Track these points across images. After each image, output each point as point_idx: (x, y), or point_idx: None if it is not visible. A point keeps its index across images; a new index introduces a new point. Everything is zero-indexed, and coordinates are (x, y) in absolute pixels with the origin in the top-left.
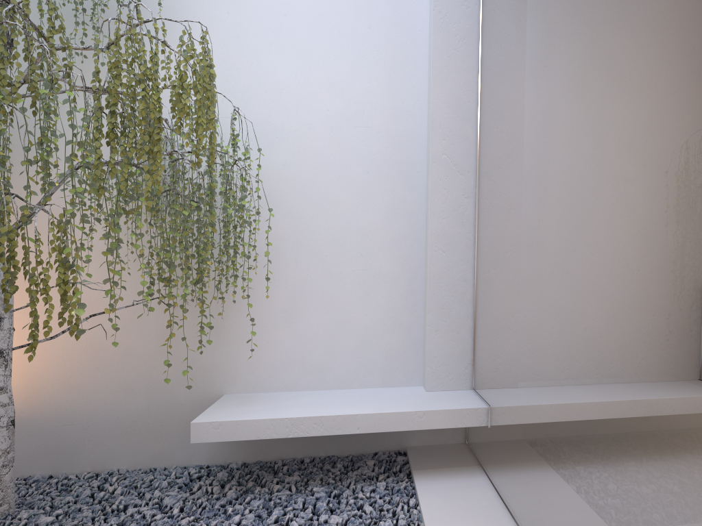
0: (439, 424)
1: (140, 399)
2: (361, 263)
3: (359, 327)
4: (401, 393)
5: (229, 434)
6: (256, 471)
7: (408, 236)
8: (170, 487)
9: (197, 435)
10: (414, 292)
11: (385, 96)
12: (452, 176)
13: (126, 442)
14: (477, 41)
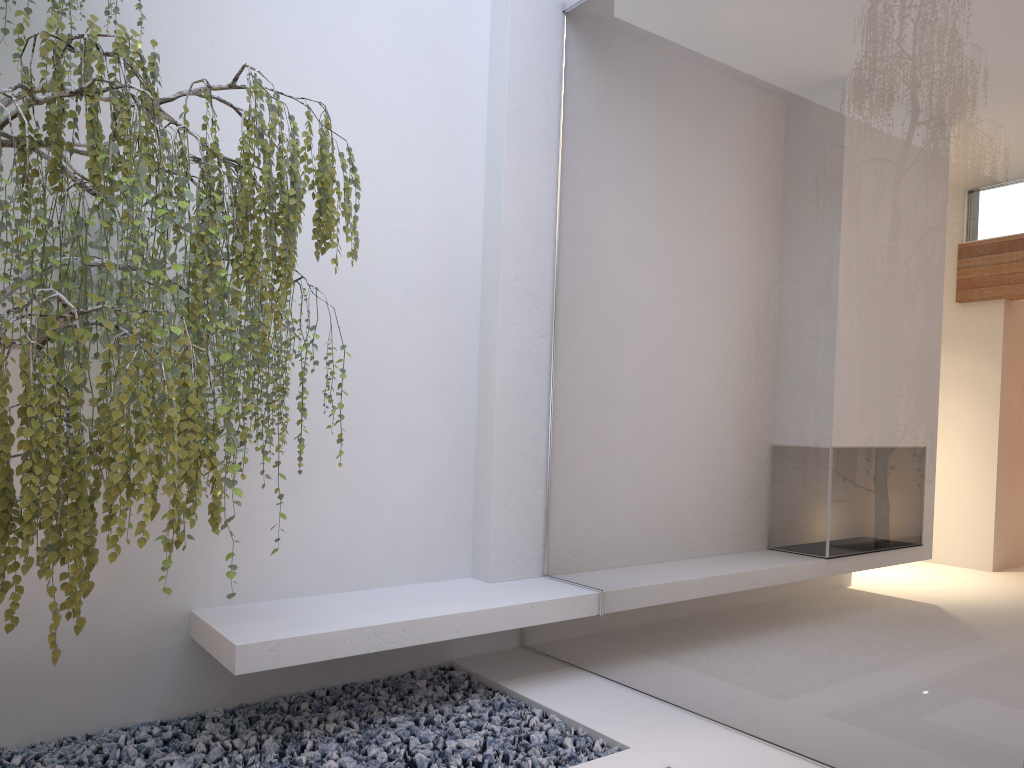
0: (547, 618)
1: (45, 629)
2: (396, 415)
3: (391, 502)
4: (461, 587)
5: (290, 656)
6: (266, 715)
7: (457, 381)
8: (143, 755)
9: (245, 663)
10: (463, 455)
11: (431, 194)
12: (525, 308)
13: (16, 702)
14: (556, 145)
